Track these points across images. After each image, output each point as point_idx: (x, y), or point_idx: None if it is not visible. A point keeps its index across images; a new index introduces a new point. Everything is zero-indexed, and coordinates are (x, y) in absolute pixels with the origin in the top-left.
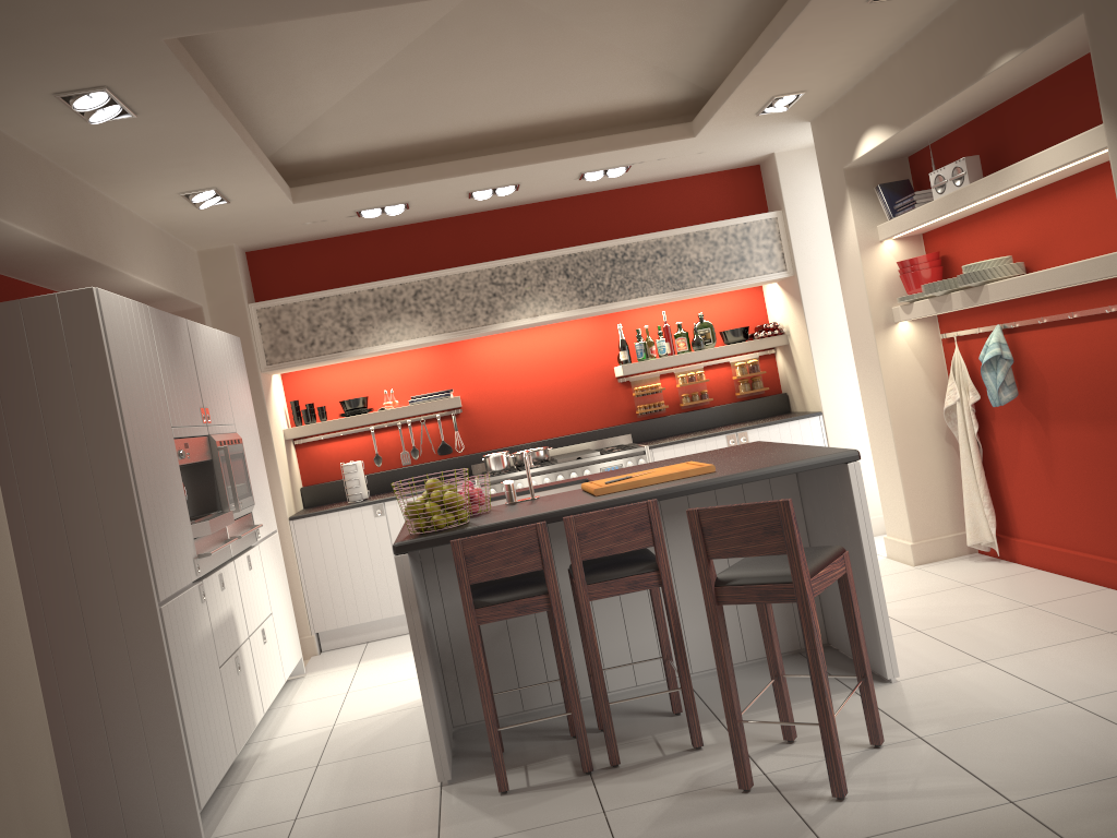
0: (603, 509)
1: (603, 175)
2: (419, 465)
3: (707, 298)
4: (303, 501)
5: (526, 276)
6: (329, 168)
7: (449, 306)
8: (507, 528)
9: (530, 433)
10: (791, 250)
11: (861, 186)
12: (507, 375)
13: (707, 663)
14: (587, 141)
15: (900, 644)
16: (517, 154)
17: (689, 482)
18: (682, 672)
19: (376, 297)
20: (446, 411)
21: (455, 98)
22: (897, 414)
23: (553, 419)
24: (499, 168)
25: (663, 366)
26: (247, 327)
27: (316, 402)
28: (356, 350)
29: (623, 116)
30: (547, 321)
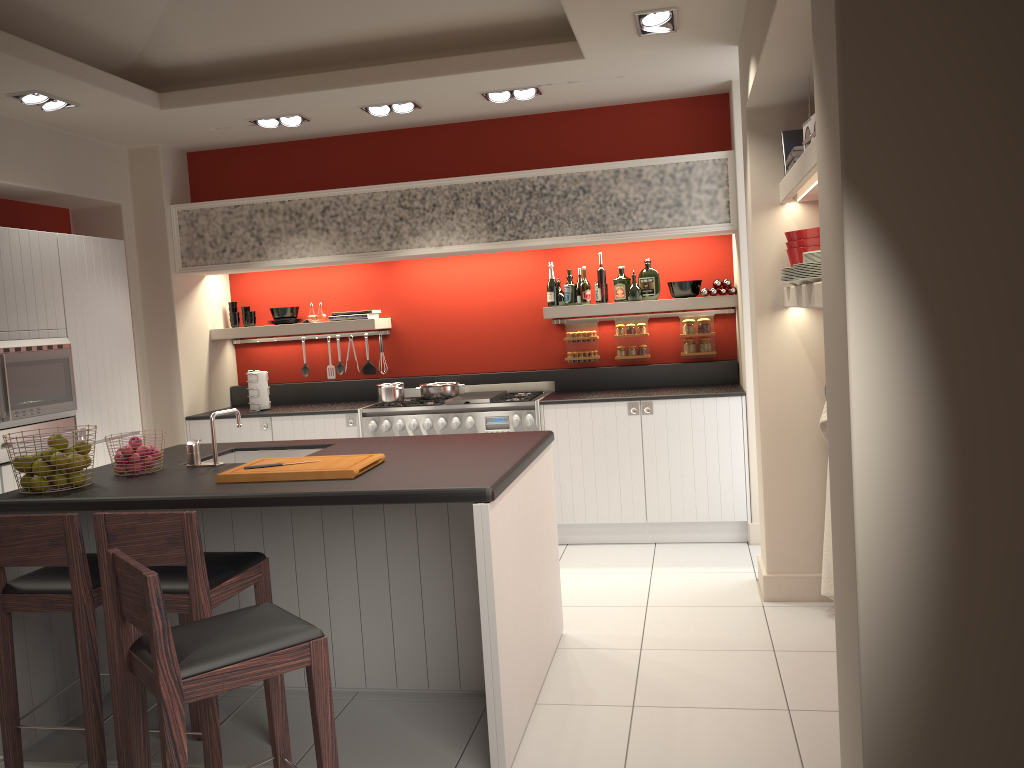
0: (183, 504)
1: (511, 96)
2: (339, 381)
3: (665, 242)
4: (232, 399)
5: (435, 202)
6: (208, 74)
7: (355, 226)
8: (83, 507)
9: (456, 365)
10: (736, 199)
11: (766, 131)
12: (440, 302)
13: (383, 682)
14: (460, 58)
15: (589, 720)
16: (384, 69)
17: (284, 492)
18: (203, 716)
19: (287, 210)
20: (374, 331)
21: (295, 4)
22: (770, 418)
23: (481, 353)
24: (363, 84)
25: (589, 313)
26: (164, 228)
27: (257, 305)
28: (262, 262)
29: (512, 30)
30: (454, 252)
